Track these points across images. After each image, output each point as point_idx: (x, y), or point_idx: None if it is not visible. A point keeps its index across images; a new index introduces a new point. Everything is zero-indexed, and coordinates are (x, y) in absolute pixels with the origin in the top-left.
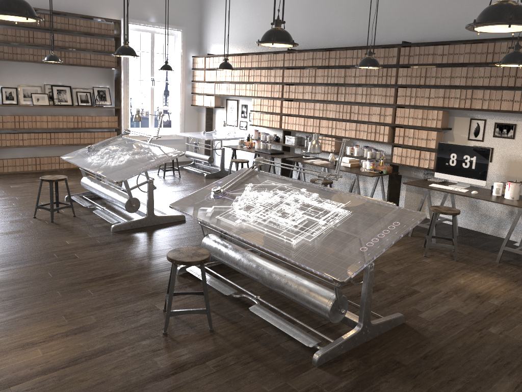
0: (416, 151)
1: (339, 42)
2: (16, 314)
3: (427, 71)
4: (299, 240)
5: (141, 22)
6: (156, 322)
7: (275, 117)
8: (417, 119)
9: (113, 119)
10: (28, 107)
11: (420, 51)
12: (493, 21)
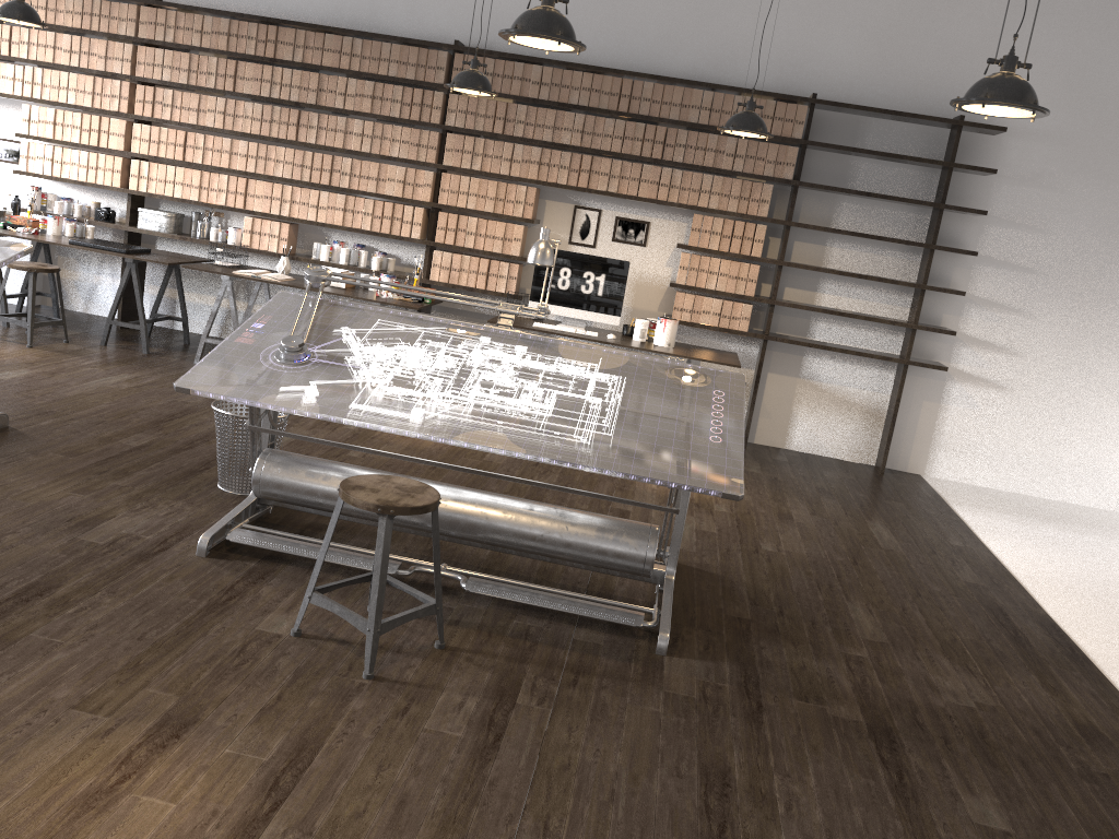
0: (482, 260)
1: (292, 8)
2: None
3: (509, 109)
4: (593, 436)
5: None
6: (318, 661)
7: (105, 159)
8: (487, 199)
9: None
10: None
11: (497, 68)
12: (1023, 104)
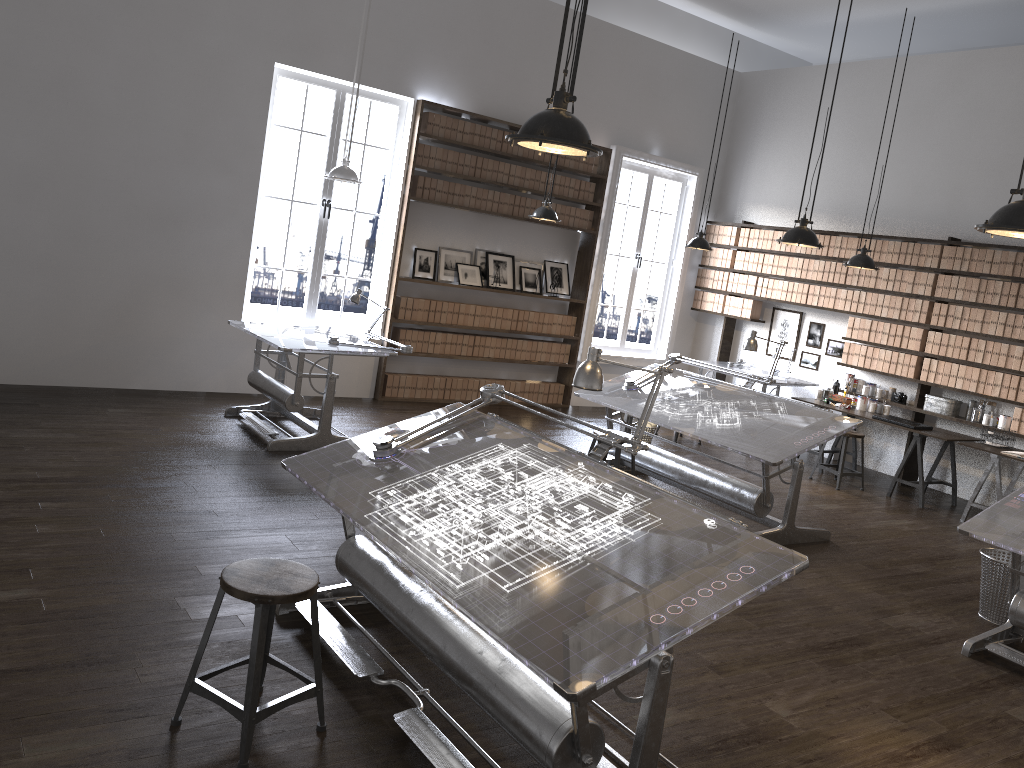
0: None
1: None
2: (800, 695)
3: None
4: None
5: (641, 155)
6: None
7: (903, 357)
8: None
9: (569, 321)
10: (446, 287)
11: None
12: None
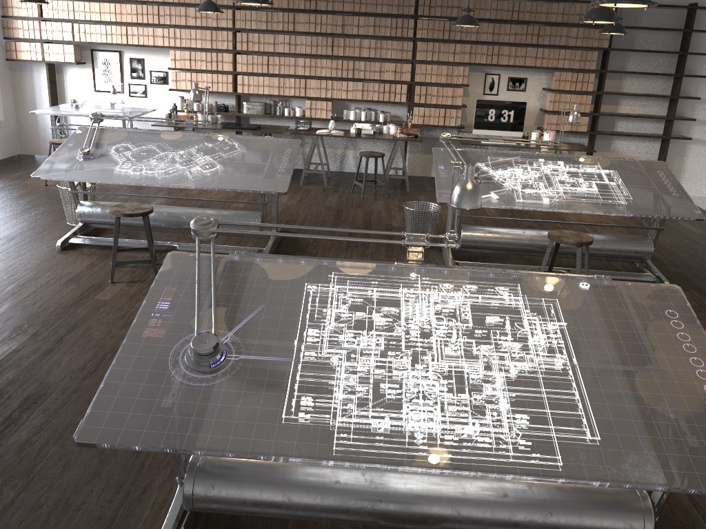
0: (441, 109)
1: None
2: None
3: (451, 25)
4: (626, 200)
5: None
6: None
7: (222, 77)
8: (442, 76)
9: None
10: None
11: (443, 2)
12: None
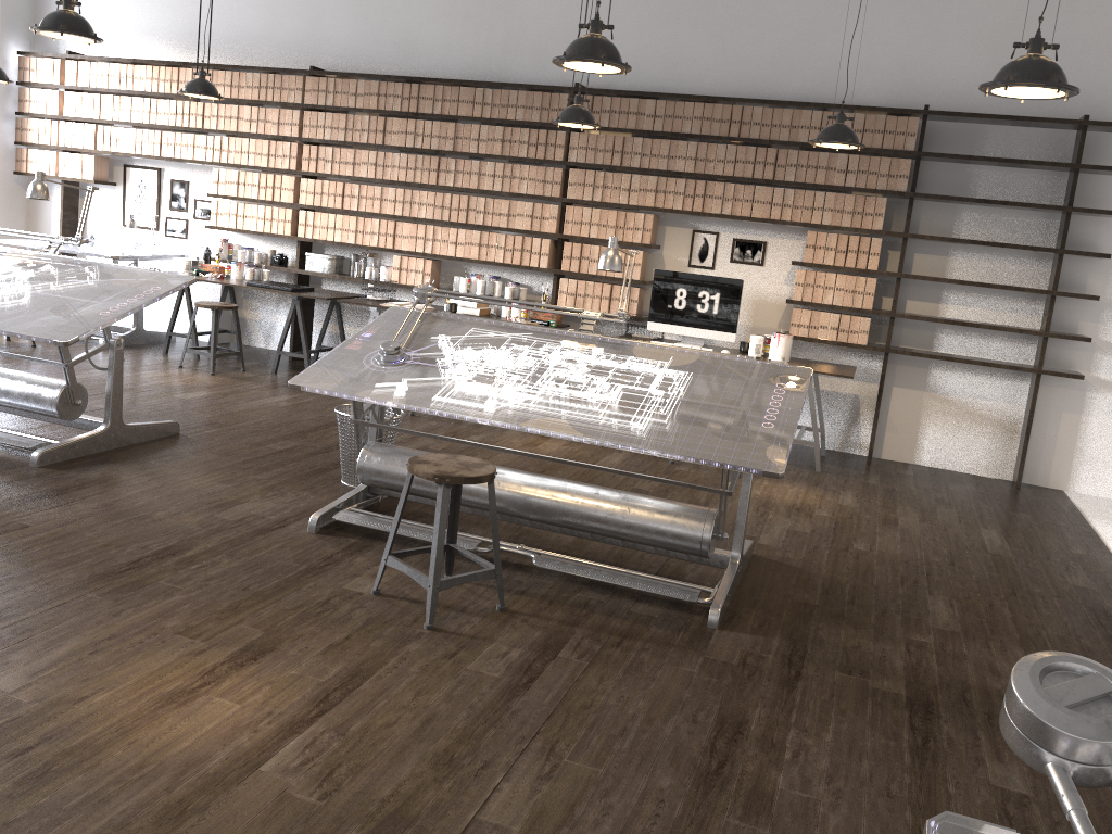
0: (605, 285)
1: (433, 67)
2: (53, 649)
3: (626, 142)
4: (648, 422)
5: None
6: (388, 614)
7: (278, 211)
8: (607, 228)
9: None
10: None
11: (613, 105)
12: (1044, 82)
